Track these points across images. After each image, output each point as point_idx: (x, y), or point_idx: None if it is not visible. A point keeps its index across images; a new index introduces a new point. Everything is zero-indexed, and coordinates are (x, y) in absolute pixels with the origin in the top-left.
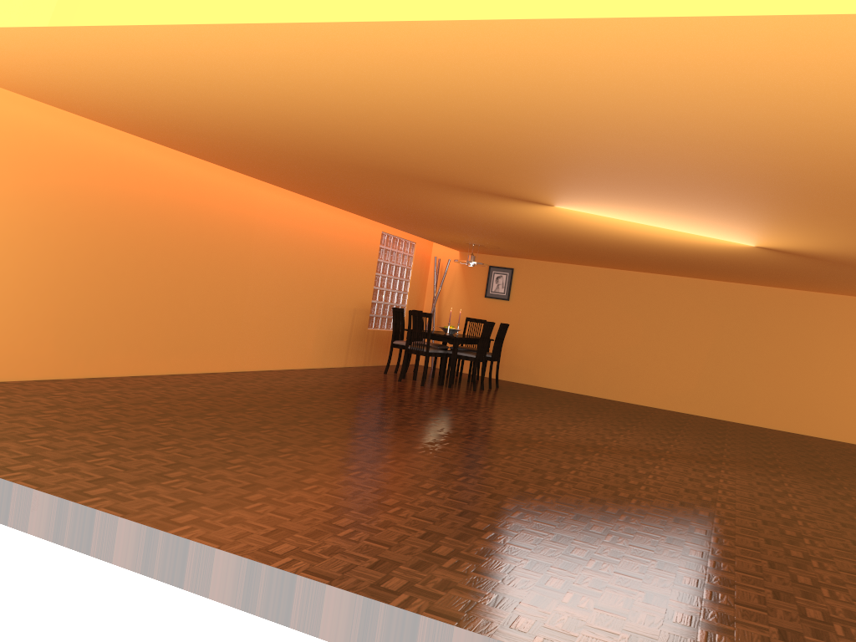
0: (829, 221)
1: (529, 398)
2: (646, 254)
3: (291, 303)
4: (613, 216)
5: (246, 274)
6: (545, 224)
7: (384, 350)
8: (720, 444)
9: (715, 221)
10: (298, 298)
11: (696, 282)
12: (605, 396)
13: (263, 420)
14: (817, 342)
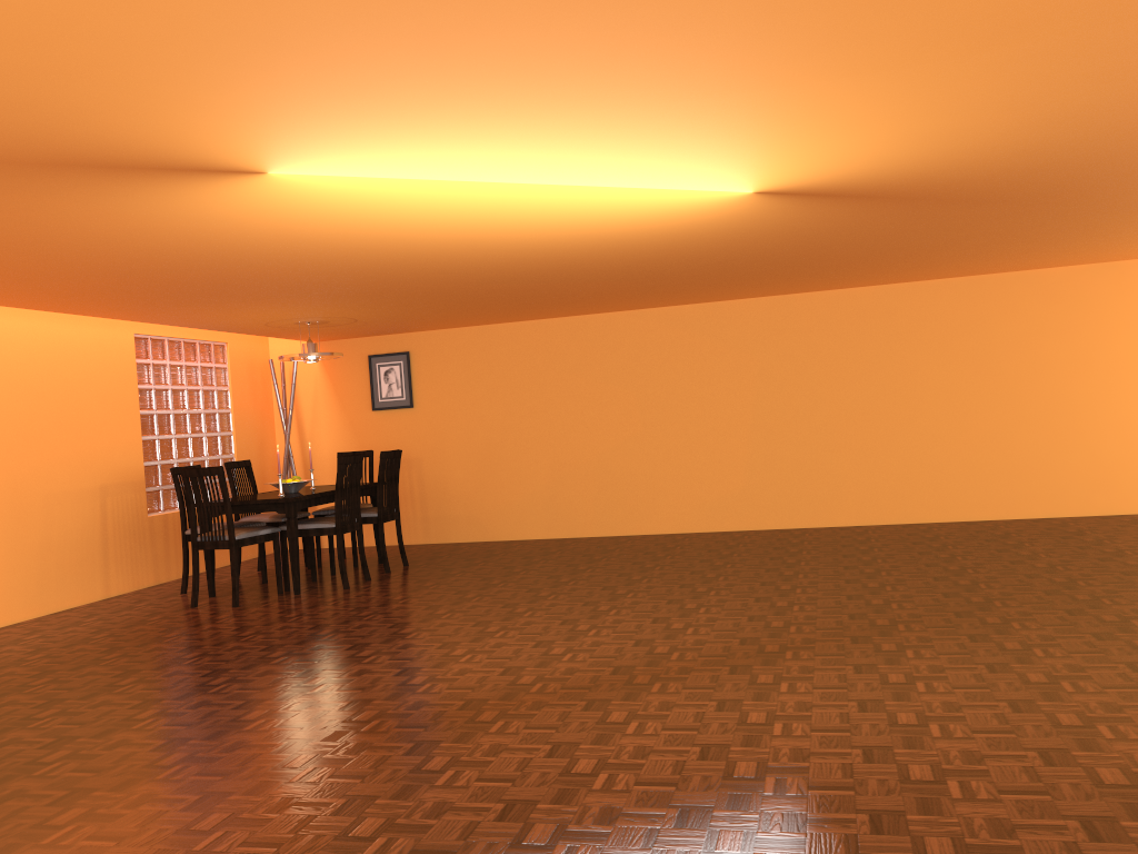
0: (876, 37)
1: (453, 576)
2: (587, 270)
3: None
4: (418, 174)
5: None
6: (335, 239)
7: None
8: (788, 593)
9: (630, 127)
10: None
11: (707, 308)
12: (604, 532)
13: None
14: (918, 365)
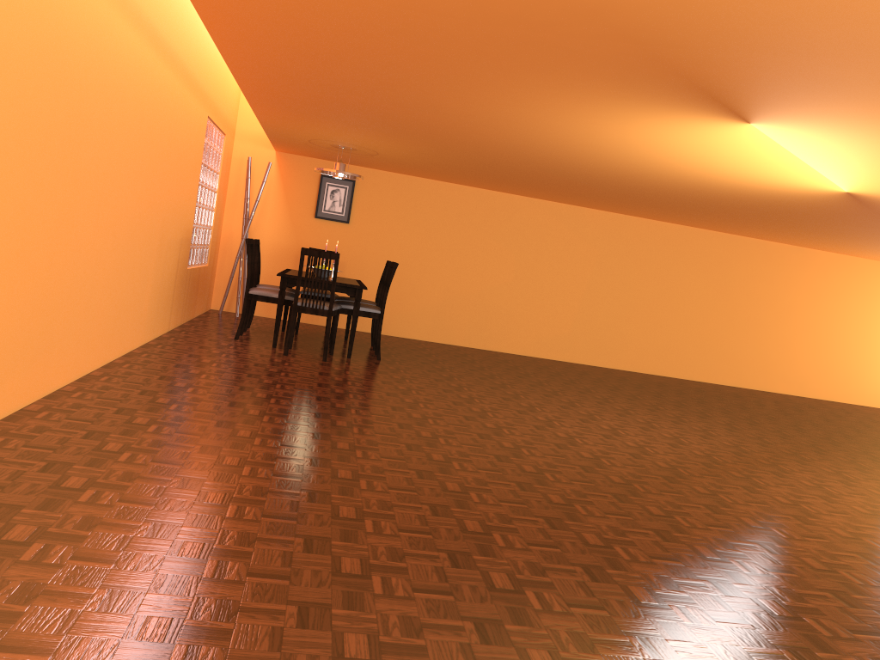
0: None
1: (440, 363)
2: (618, 183)
3: (136, 240)
4: (791, 146)
5: (99, 191)
6: (608, 140)
7: (195, 297)
8: (708, 415)
9: None
10: (142, 230)
11: (575, 210)
12: (470, 345)
13: (438, 549)
14: (689, 280)
